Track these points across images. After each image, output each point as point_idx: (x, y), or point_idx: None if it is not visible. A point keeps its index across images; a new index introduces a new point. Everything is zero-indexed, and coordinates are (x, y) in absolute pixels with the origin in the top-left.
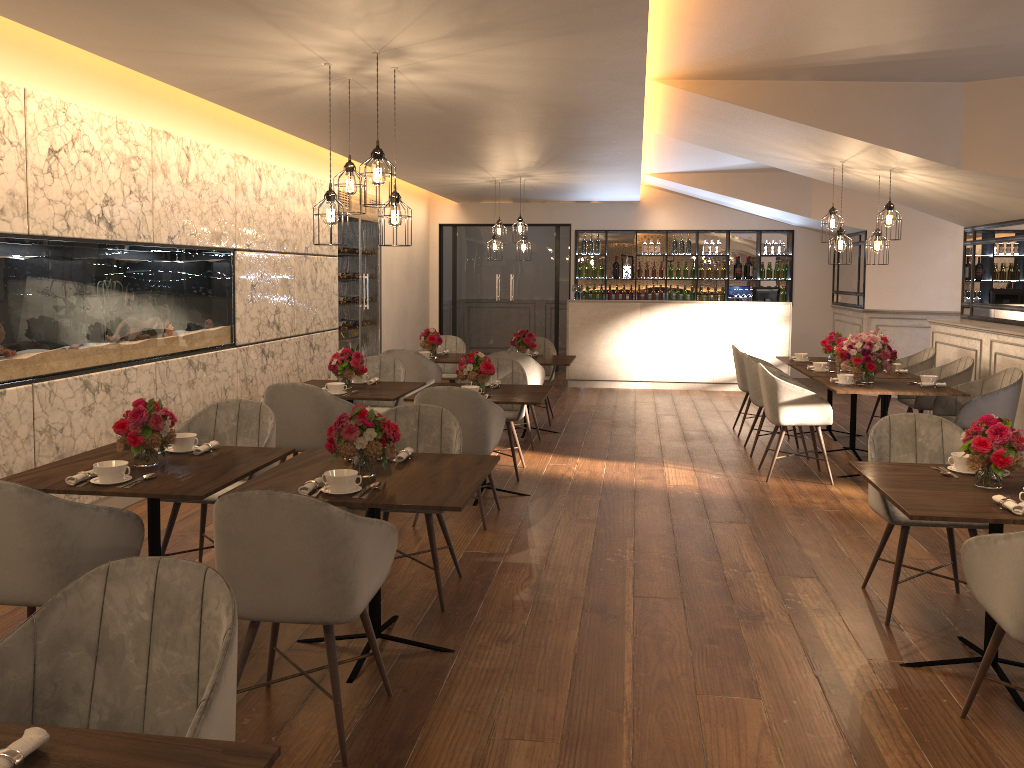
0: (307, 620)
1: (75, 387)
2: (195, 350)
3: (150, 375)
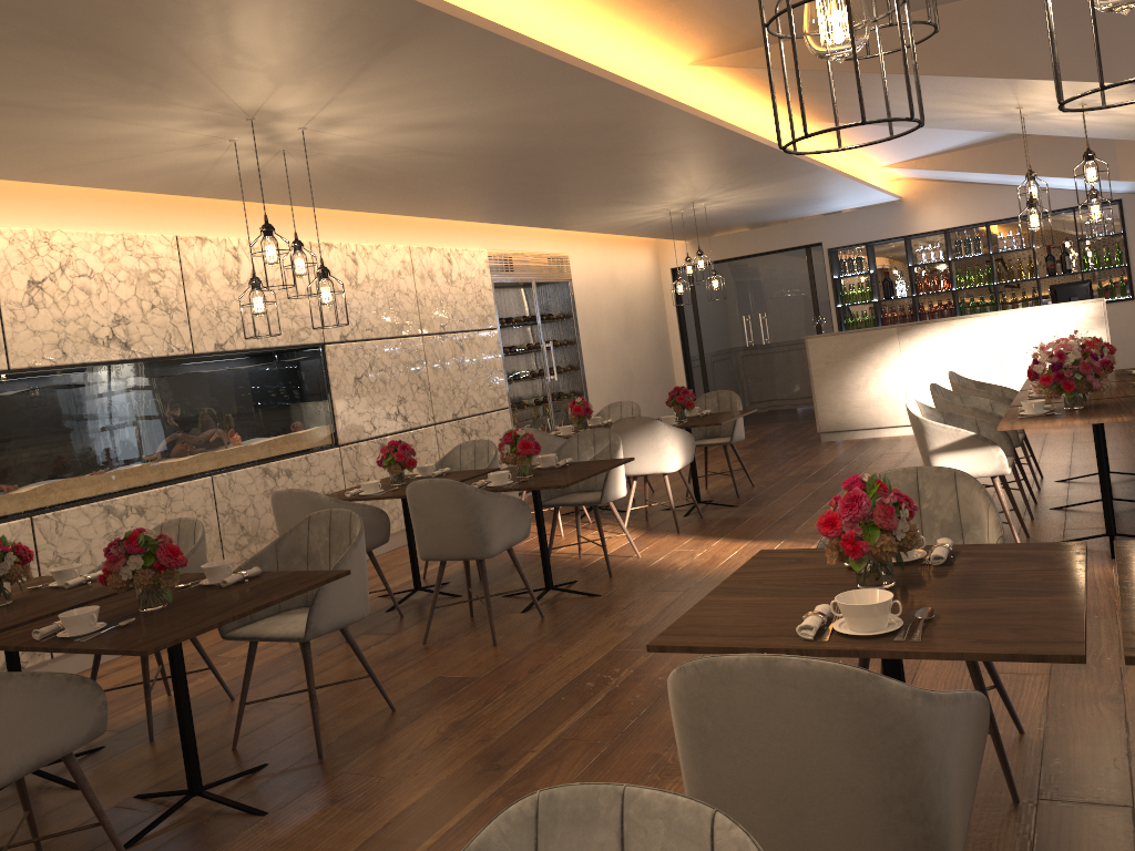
0: None
1: (93, 514)
2: (274, 457)
3: (204, 490)
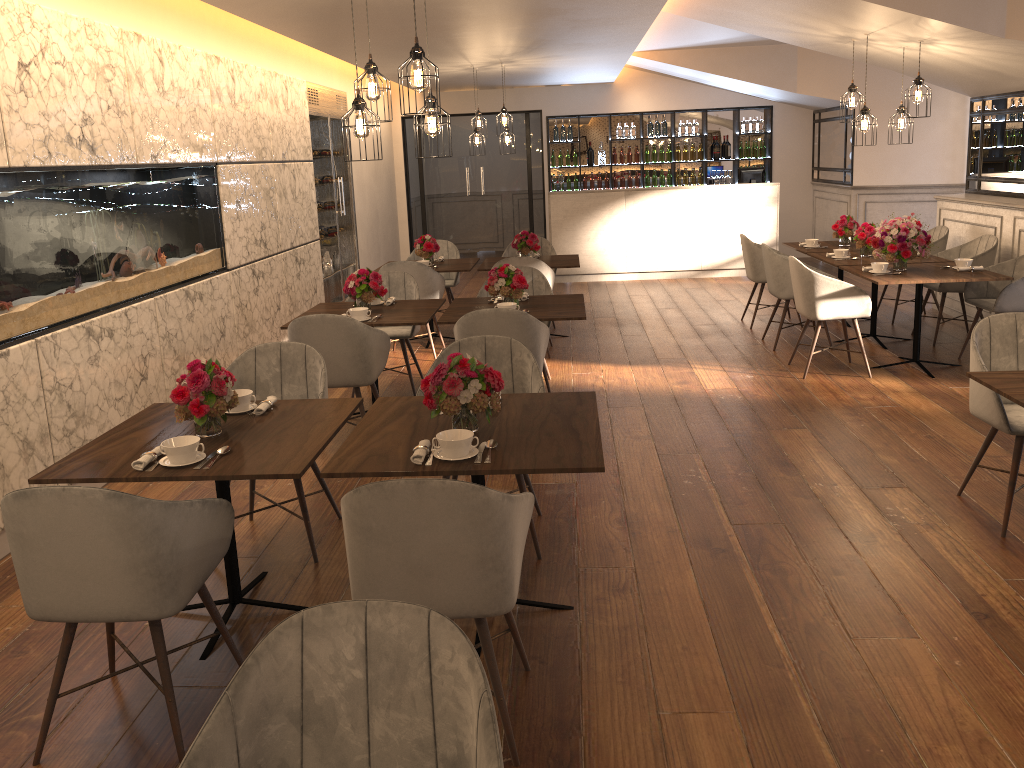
0: (463, 615)
1: (78, 336)
2: (190, 279)
3: (150, 313)
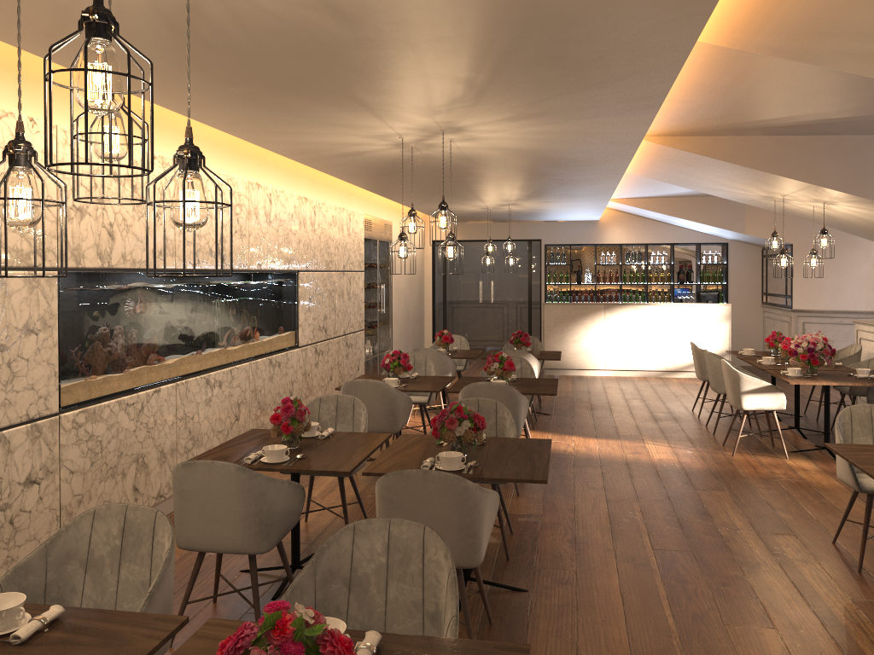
0: None
1: (201, 384)
2: (273, 351)
3: (246, 373)
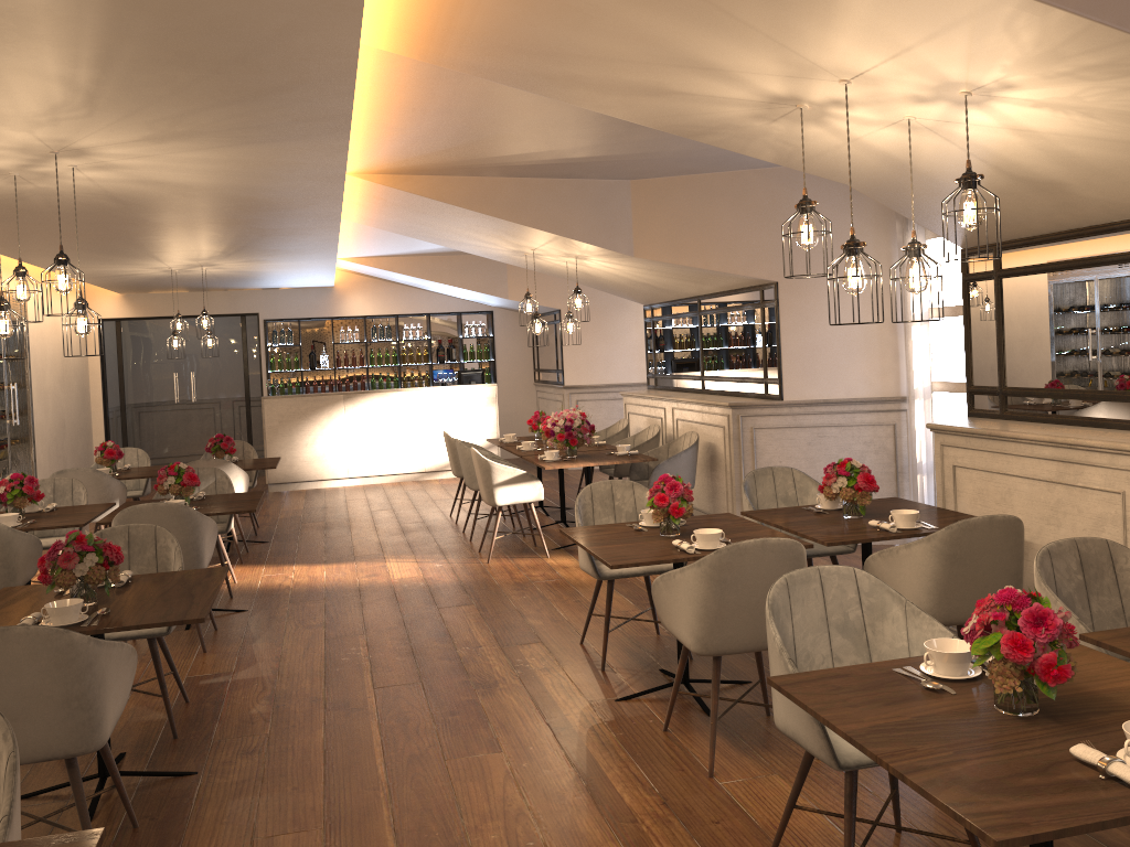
0: (50, 756)
1: None
2: None
3: None
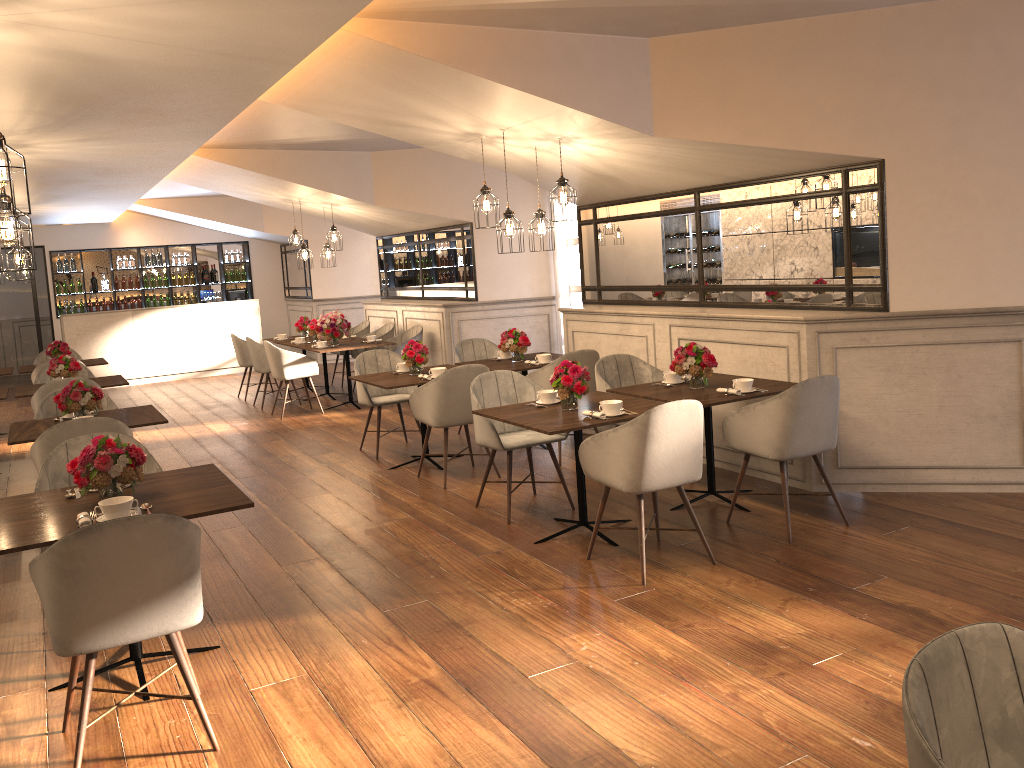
0: None
1: None
2: None
3: None
